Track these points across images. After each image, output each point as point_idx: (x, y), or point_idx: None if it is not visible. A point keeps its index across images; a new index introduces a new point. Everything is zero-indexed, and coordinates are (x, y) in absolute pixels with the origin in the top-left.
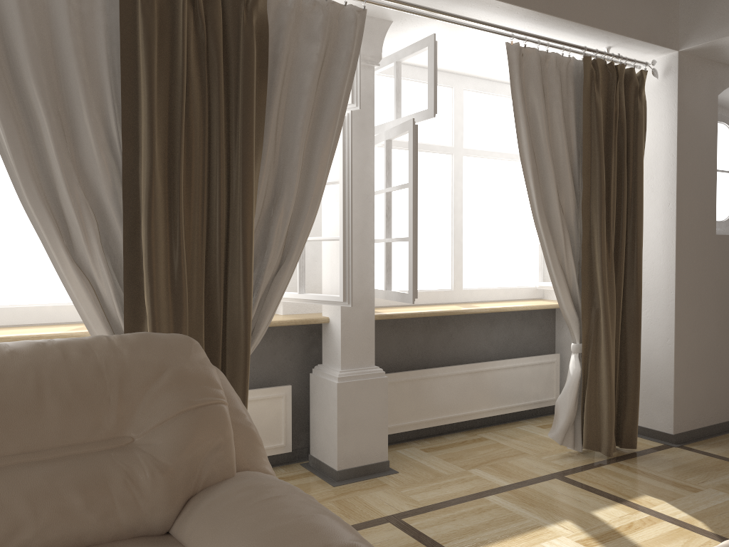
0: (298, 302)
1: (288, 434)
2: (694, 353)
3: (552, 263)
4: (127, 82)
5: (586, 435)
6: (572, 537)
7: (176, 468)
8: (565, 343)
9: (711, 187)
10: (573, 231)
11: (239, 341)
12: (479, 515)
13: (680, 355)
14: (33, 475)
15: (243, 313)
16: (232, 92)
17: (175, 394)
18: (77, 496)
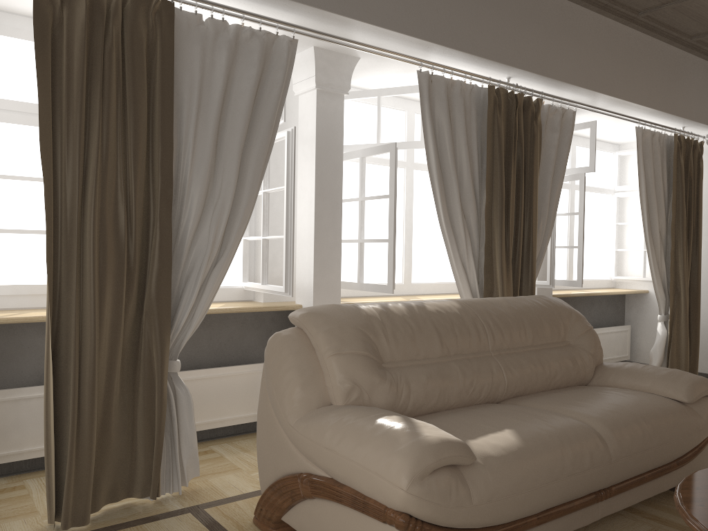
0: None
1: None
2: None
3: (653, 263)
4: (488, 160)
5: None
6: None
7: (593, 354)
8: (633, 318)
9: None
10: (663, 243)
11: None
12: None
13: None
14: (553, 353)
15: (532, 289)
16: (526, 164)
17: (581, 322)
18: (570, 362)
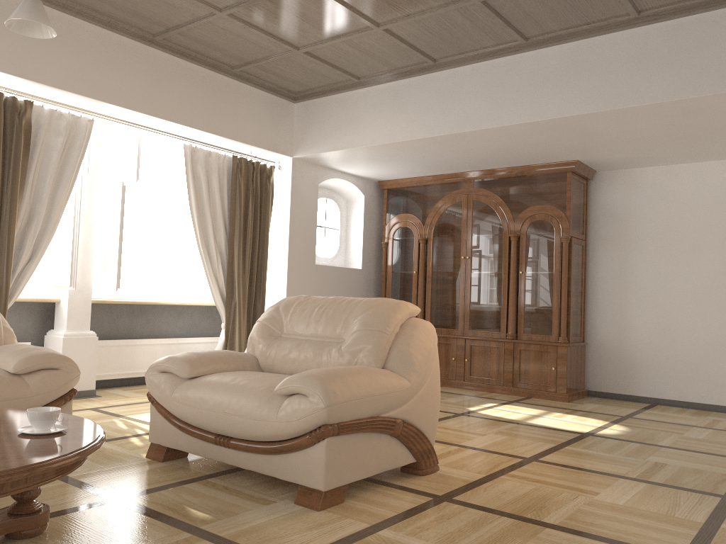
0: (39, 288)
1: None
2: None
3: (209, 273)
4: None
5: None
6: None
7: None
8: None
9: (313, 236)
10: (224, 255)
11: (1, 299)
12: (145, 406)
13: None
14: None
15: (5, 283)
16: (7, 161)
17: None
18: None
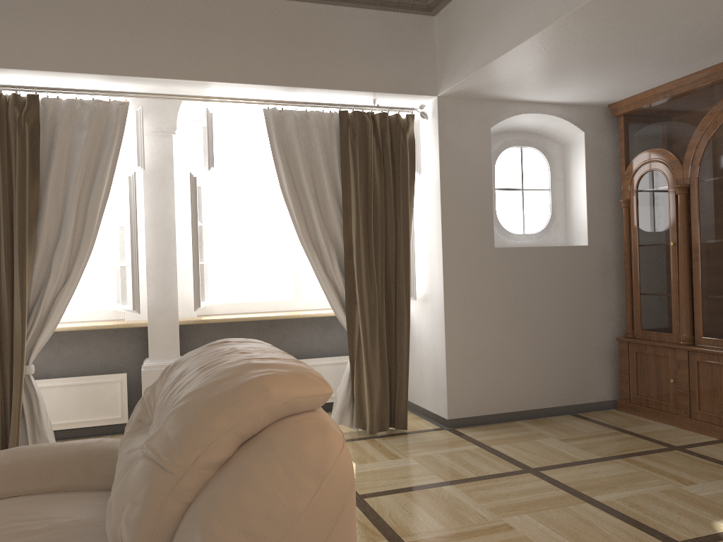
0: (124, 311)
1: (125, 409)
2: (471, 350)
3: (320, 277)
4: None
5: (355, 416)
6: None
7: None
8: None
9: (486, 207)
10: (343, 250)
11: (18, 337)
12: None
13: (453, 351)
14: None
15: (19, 318)
16: (13, 172)
17: None
18: None
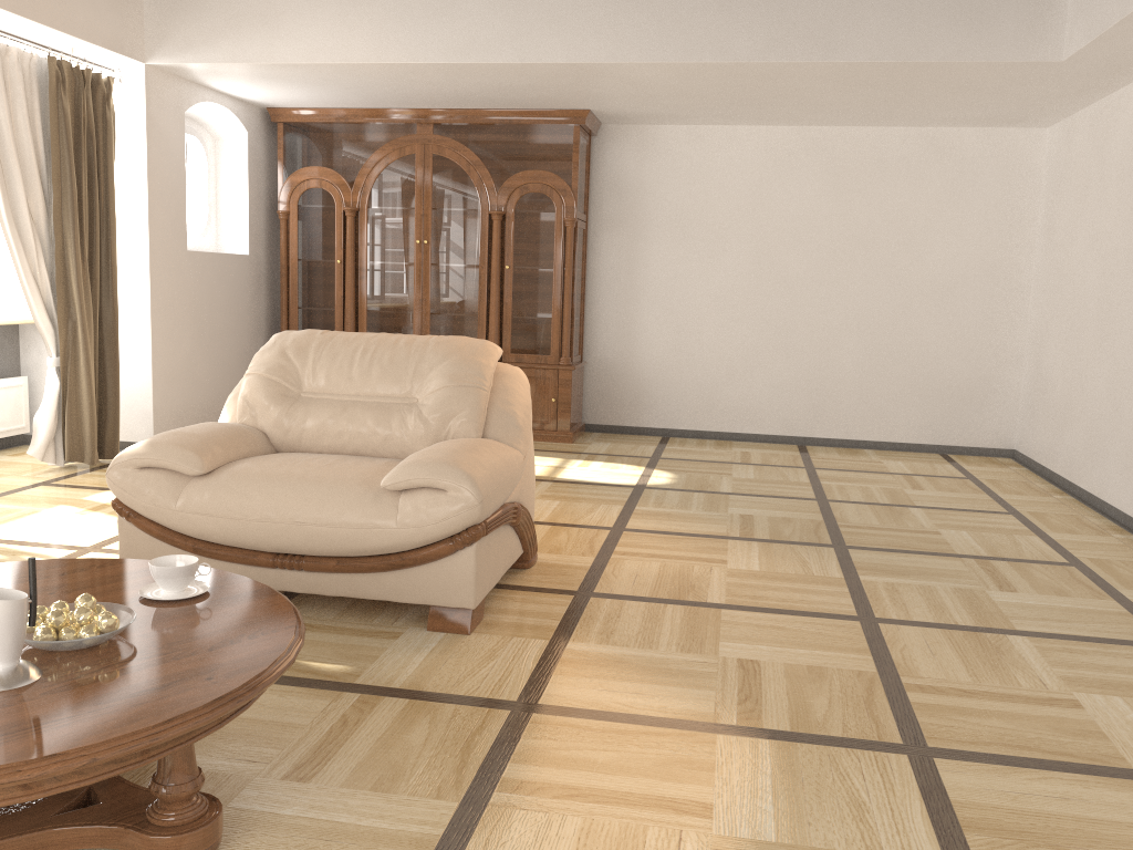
0: None
1: None
2: (171, 365)
3: (24, 272)
4: None
5: (69, 447)
6: (69, 512)
7: None
8: (34, 365)
9: (182, 204)
10: (45, 239)
11: None
12: None
13: (158, 366)
14: None
15: None
16: None
17: None
18: None
